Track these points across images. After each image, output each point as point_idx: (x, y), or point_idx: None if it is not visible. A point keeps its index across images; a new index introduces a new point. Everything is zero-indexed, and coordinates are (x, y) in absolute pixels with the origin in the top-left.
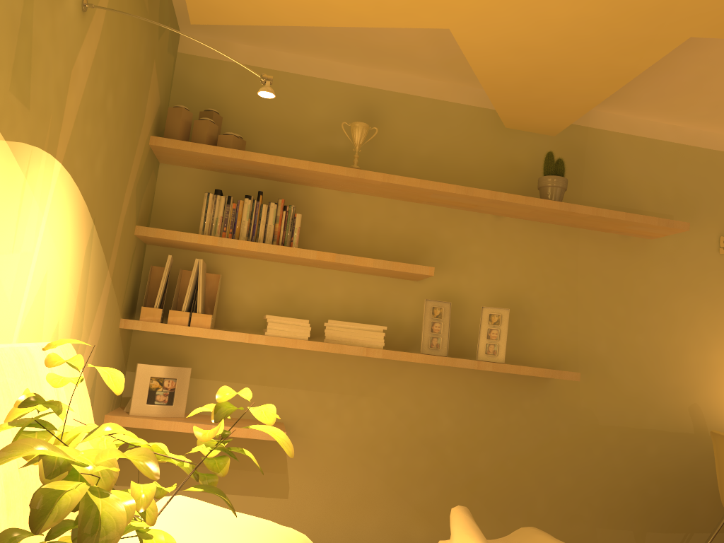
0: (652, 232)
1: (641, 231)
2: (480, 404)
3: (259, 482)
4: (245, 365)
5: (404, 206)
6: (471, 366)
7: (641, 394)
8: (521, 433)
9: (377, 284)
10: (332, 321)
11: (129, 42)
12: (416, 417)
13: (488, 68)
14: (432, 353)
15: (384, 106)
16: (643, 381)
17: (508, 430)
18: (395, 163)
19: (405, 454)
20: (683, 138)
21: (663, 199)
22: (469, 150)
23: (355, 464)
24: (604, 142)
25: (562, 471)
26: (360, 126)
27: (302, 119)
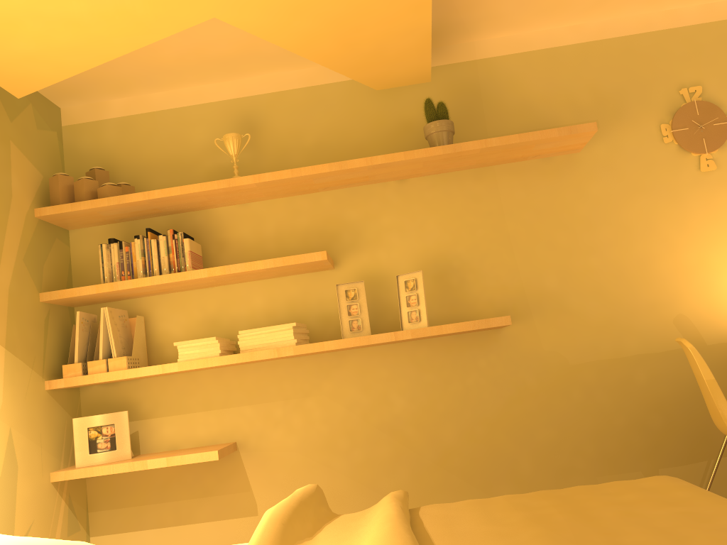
0: (567, 145)
1: (555, 148)
2: (431, 376)
3: (227, 505)
4: (188, 395)
5: (304, 200)
6: (389, 339)
7: (611, 320)
8: (484, 394)
9: (295, 283)
10: (242, 331)
11: None
12: (367, 405)
13: (292, 39)
14: (355, 336)
15: (261, 110)
16: (609, 305)
17: (469, 394)
18: (284, 161)
19: (365, 445)
20: (587, 35)
21: (581, 106)
22: (356, 124)
23: (317, 467)
24: (497, 69)
25: (541, 425)
26: (230, 137)
27: (186, 149)
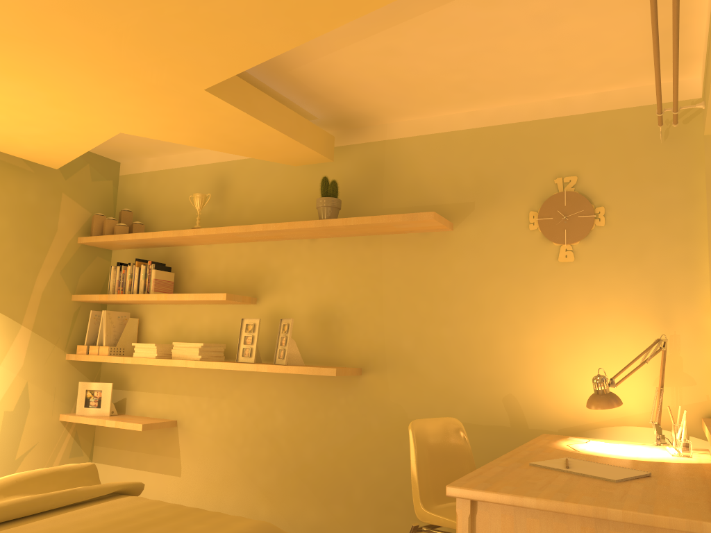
0: (427, 226)
1: (417, 227)
2: (305, 402)
3: (165, 464)
4: (156, 379)
5: (246, 246)
6: (252, 369)
7: (449, 386)
8: (338, 427)
9: (230, 311)
10: (174, 343)
11: (1, 195)
12: (259, 414)
13: (187, 141)
14: (245, 361)
15: (231, 173)
16: (450, 374)
17: (328, 424)
18: (239, 214)
19: (252, 444)
20: (481, 121)
21: (463, 187)
22: (290, 189)
23: (220, 452)
24: (401, 149)
25: (375, 463)
26: (195, 196)
27: (183, 199)
